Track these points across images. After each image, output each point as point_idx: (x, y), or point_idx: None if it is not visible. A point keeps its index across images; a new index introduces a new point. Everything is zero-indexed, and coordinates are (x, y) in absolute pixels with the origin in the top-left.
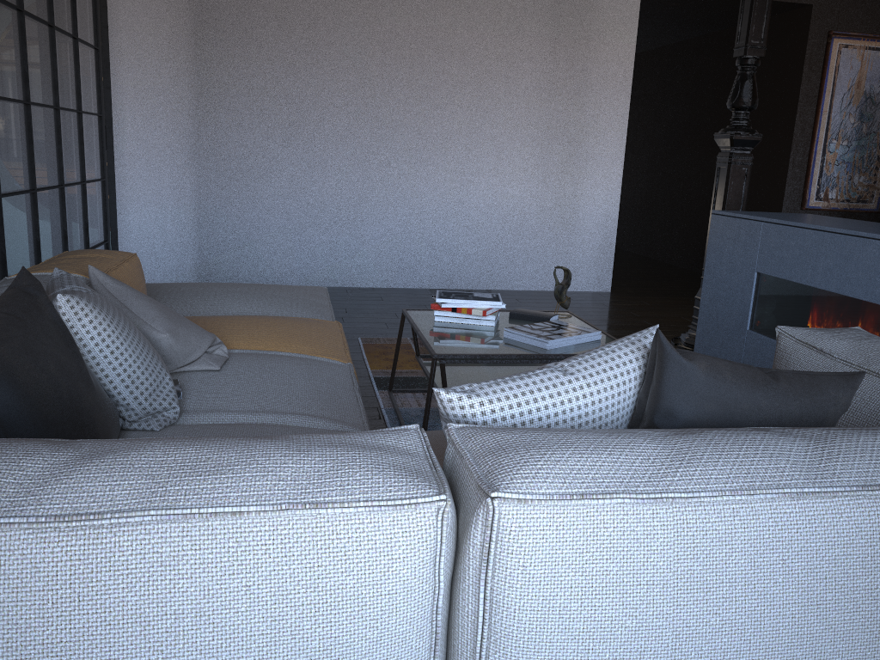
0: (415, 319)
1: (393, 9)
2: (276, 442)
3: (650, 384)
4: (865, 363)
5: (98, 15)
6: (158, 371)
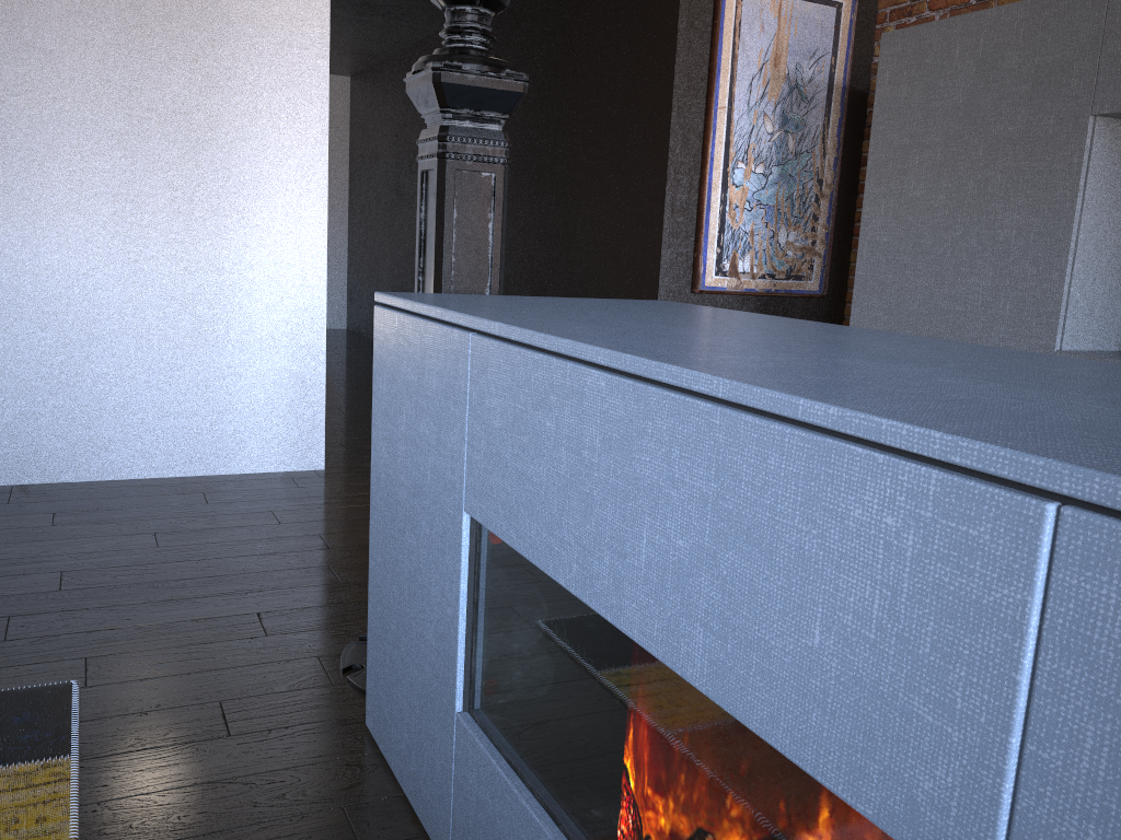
0: None
1: None
2: None
3: None
4: None
5: None
6: None
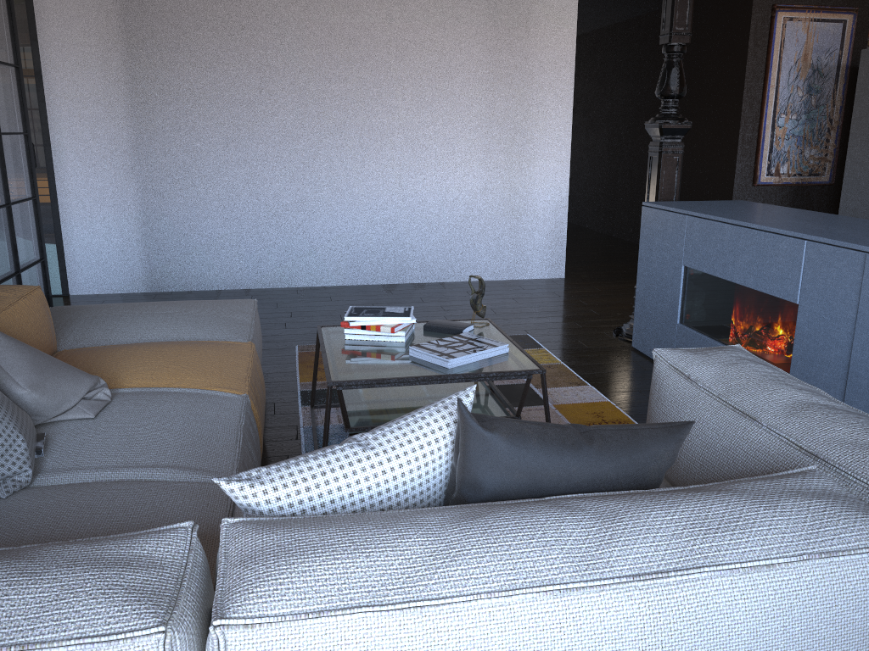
0: (326, 337)
1: (326, 5)
2: (13, 563)
3: (458, 452)
4: (725, 393)
5: (16, 32)
6: (8, 434)
